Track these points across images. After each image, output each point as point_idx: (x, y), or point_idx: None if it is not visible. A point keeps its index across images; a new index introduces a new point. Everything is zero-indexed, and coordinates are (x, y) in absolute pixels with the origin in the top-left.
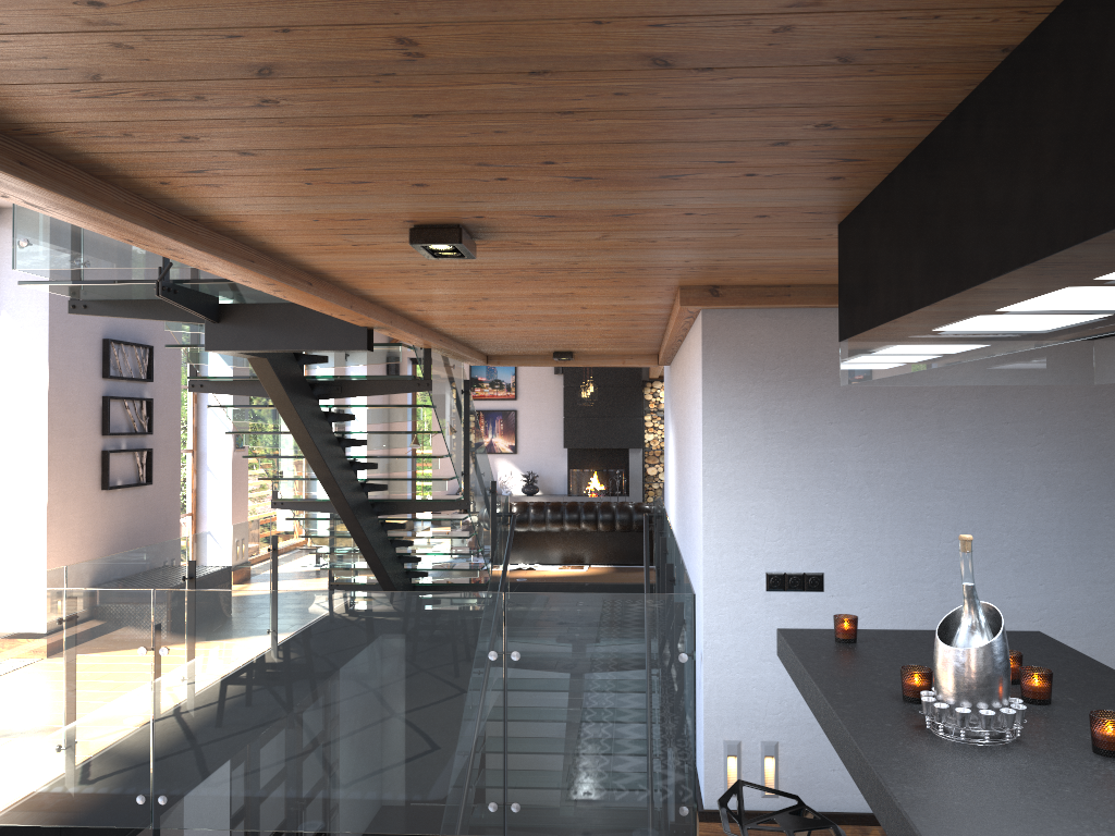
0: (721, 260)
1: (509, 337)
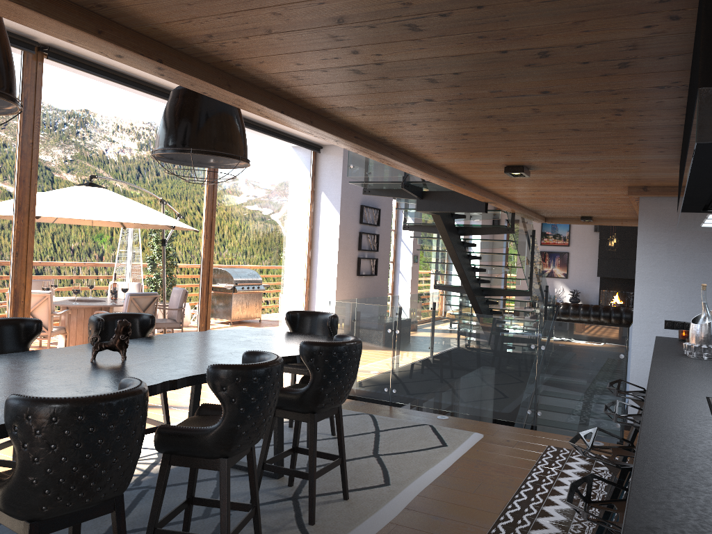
0: (639, 176)
1: (554, 208)
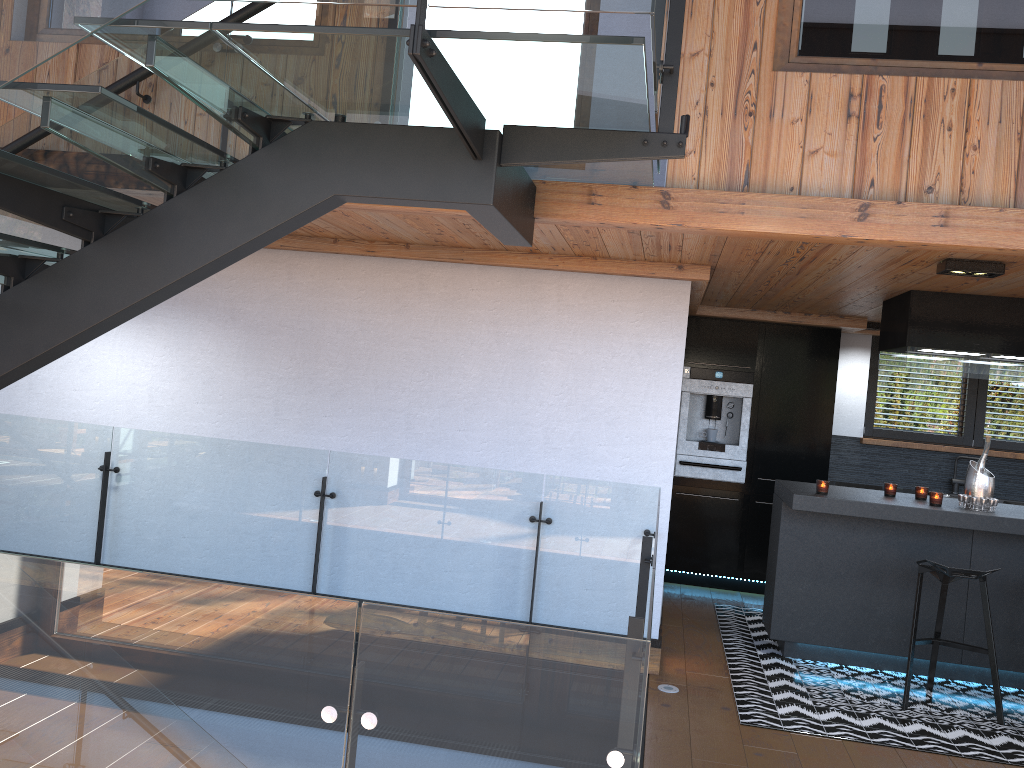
0: (818, 276)
1: None
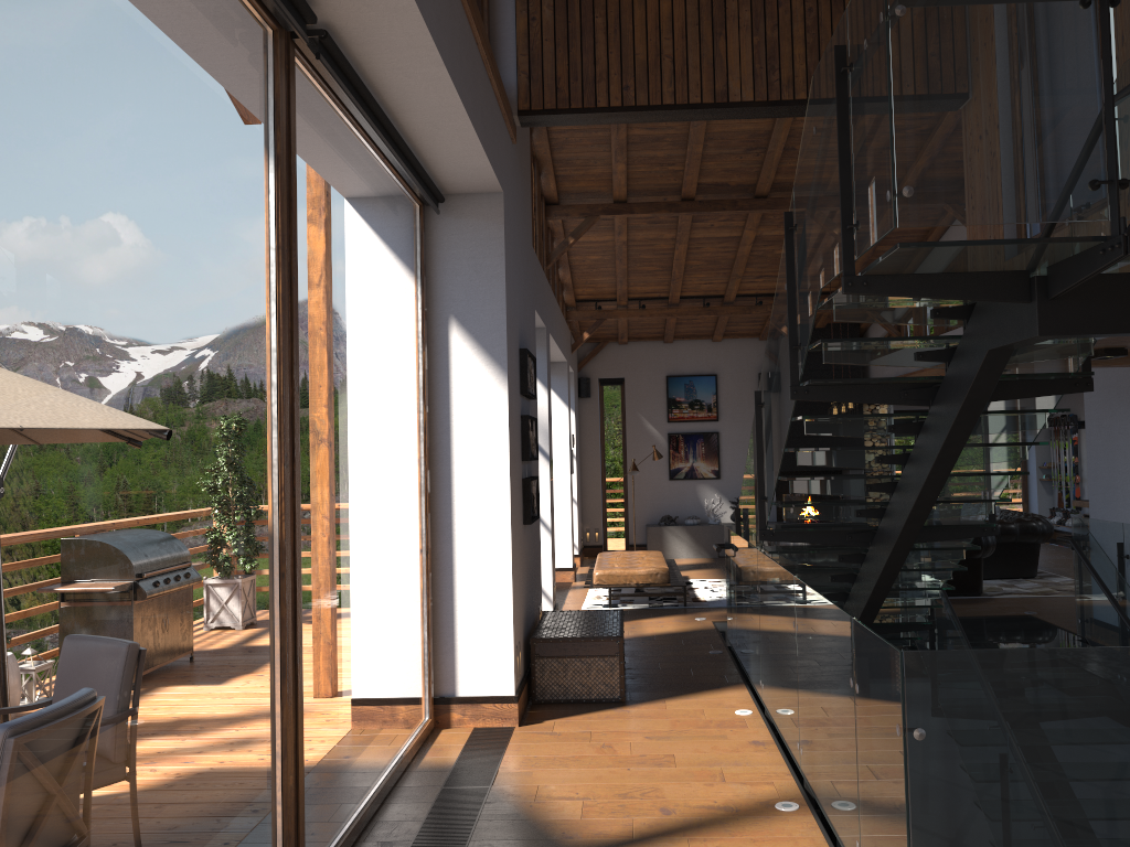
0: None
1: None
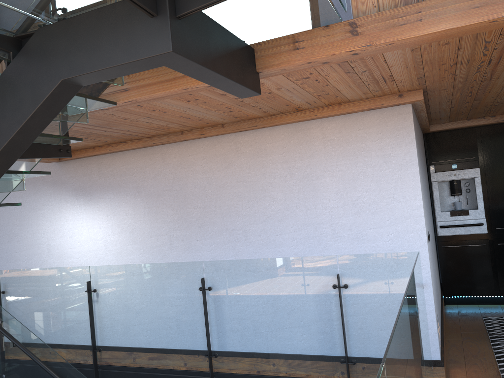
0: None
1: (107, 118)
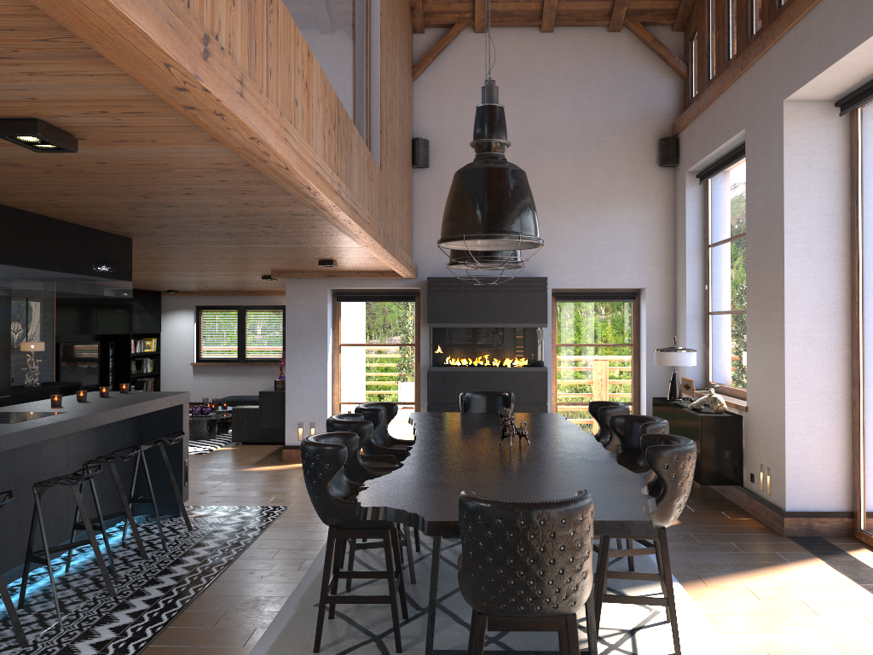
0: None
1: None
